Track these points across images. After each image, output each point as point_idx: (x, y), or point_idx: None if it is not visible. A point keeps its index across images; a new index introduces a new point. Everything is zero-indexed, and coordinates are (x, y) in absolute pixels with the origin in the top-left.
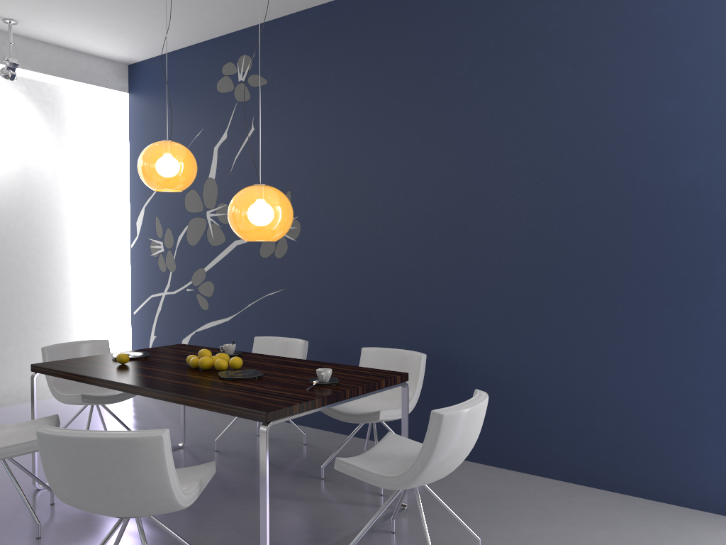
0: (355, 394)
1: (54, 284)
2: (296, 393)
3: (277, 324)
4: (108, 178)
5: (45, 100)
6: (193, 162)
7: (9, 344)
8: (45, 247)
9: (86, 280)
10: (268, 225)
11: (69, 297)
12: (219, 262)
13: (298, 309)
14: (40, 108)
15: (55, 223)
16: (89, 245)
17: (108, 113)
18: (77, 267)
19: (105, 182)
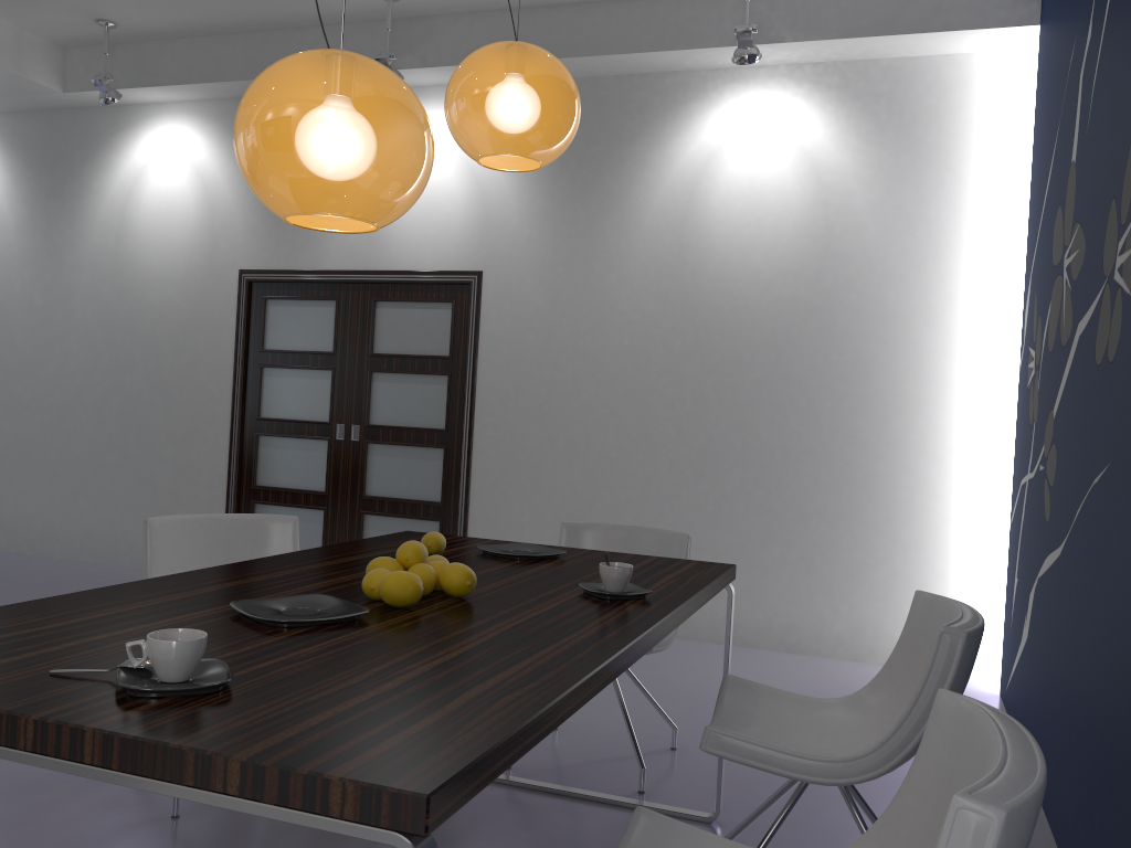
0: (65, 750)
1: (866, 443)
2: (3, 665)
3: (1094, 581)
4: (1006, 226)
5: (875, 92)
6: (512, 77)
7: (774, 541)
8: (853, 370)
9: (937, 441)
10: (248, 162)
11: (897, 472)
12: (1063, 389)
13: (1117, 533)
14: (864, 109)
15: (878, 324)
16: (949, 370)
17: (1018, 85)
18: (919, 412)
19: (999, 235)
